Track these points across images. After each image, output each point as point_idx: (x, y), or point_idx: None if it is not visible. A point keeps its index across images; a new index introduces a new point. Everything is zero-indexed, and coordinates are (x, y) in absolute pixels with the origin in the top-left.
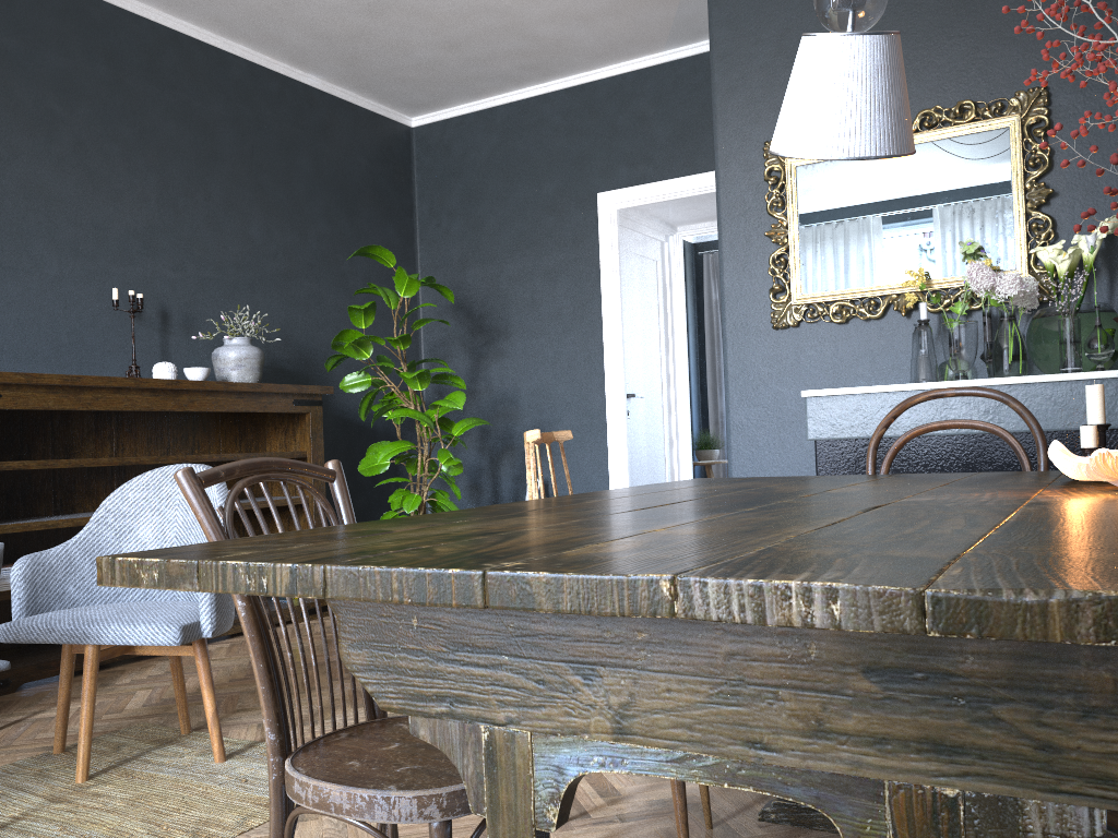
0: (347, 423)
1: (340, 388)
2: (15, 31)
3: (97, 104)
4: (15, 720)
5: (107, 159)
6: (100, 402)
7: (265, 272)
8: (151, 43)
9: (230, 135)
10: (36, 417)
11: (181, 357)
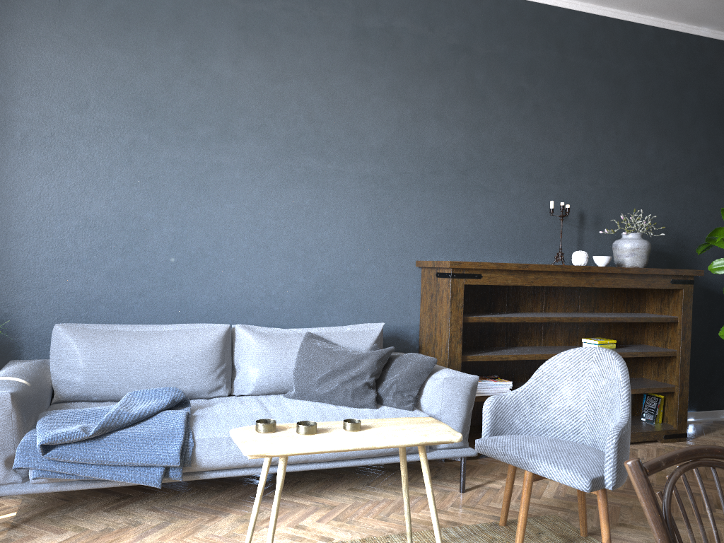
0: (709, 293)
1: (705, 266)
2: (504, 39)
3: (549, 77)
4: (477, 485)
5: (552, 114)
6: (538, 280)
7: (655, 181)
8: (587, 29)
9: (637, 84)
10: (499, 285)
11: (590, 244)
